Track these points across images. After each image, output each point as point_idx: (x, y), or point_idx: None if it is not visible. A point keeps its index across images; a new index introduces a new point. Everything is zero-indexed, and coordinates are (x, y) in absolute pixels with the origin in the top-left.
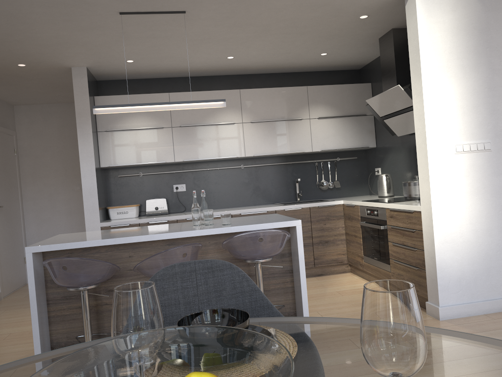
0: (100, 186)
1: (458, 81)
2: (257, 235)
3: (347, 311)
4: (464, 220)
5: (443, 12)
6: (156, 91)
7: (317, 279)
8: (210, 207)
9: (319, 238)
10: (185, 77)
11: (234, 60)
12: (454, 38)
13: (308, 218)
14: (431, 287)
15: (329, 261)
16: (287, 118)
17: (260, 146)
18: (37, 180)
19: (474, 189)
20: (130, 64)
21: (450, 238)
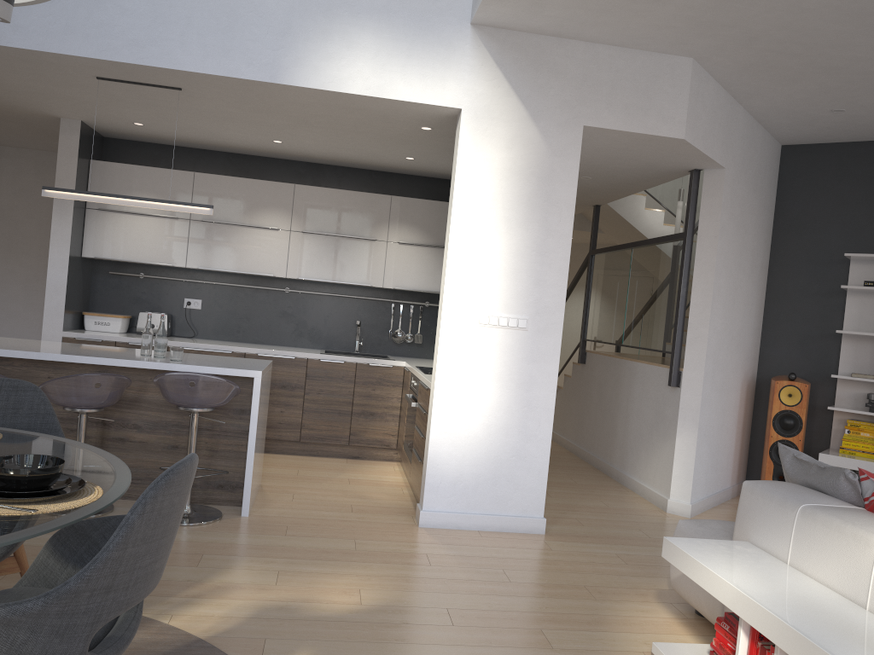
0: (75, 282)
1: (498, 236)
2: (188, 378)
3: (328, 500)
4: (475, 409)
5: (494, 147)
6: (183, 165)
7: (347, 461)
8: (231, 338)
9: (363, 407)
10: (228, 152)
11: (286, 145)
12: (502, 182)
13: (352, 377)
14: (422, 486)
15: (371, 441)
16: (355, 234)
17: (309, 266)
18: (11, 256)
19: (496, 374)
20: (141, 127)
21: (452, 428)
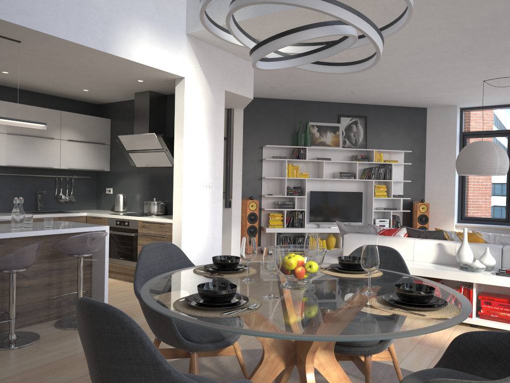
0: None
1: (200, 142)
2: (92, 235)
3: (115, 296)
4: (197, 229)
5: (197, 98)
6: None
7: None
8: None
9: None
10: None
11: (5, 74)
12: (201, 115)
13: None
14: None
15: None
16: (41, 135)
17: (13, 157)
18: None
19: (203, 210)
20: None
21: (189, 240)
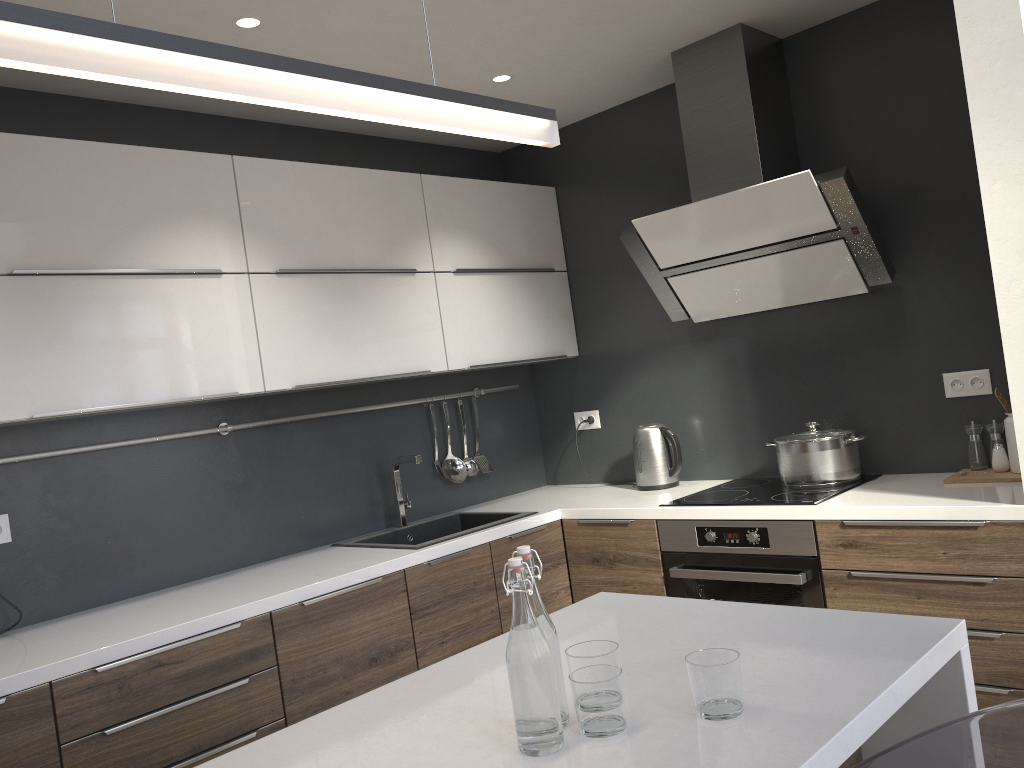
0: None
1: None
2: None
3: None
4: None
5: None
6: None
7: None
8: (115, 594)
9: None
10: None
11: (245, 41)
12: None
13: (490, 579)
14: None
15: None
16: (377, 265)
17: (308, 353)
18: None
19: None
20: None
21: None
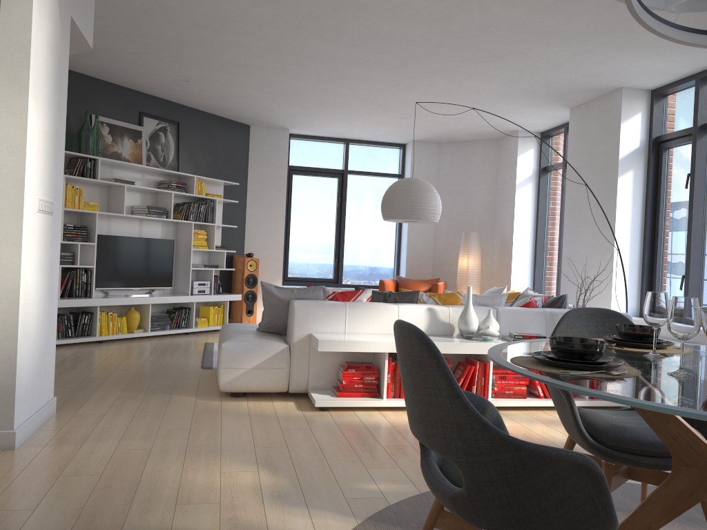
0: None
1: (45, 115)
2: None
3: None
4: (35, 303)
5: (45, 15)
6: None
7: None
8: None
9: None
10: None
11: None
12: (48, 56)
13: None
14: None
15: None
16: None
17: None
18: None
19: (42, 263)
20: None
21: (26, 329)
